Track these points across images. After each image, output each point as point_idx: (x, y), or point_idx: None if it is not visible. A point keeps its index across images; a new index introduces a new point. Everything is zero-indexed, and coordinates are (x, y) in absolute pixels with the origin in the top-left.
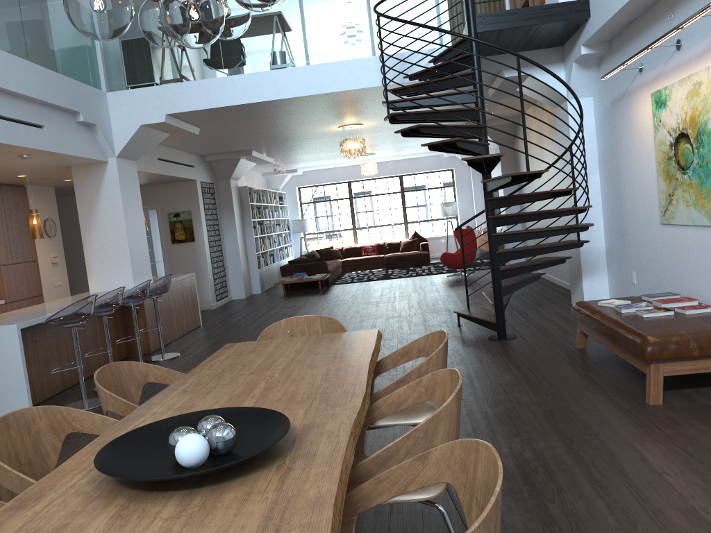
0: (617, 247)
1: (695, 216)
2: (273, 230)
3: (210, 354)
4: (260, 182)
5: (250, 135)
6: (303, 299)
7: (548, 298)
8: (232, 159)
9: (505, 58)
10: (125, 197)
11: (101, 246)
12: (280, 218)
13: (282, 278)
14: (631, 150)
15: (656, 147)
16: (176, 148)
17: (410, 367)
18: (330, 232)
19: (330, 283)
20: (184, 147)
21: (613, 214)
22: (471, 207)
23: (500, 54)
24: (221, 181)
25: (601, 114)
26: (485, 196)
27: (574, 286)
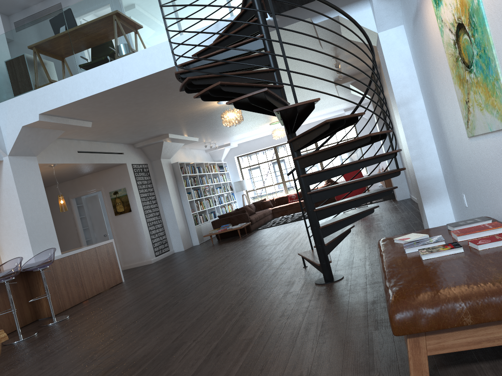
0: (448, 169)
1: (490, 120)
2: (213, 192)
3: (86, 316)
4: (203, 157)
5: (147, 121)
6: (220, 247)
7: (407, 226)
8: (157, 143)
9: (311, 6)
10: (21, 187)
11: (7, 230)
12: (221, 182)
13: (212, 231)
14: (434, 65)
15: (446, 52)
16: (99, 141)
17: (212, 327)
18: (266, 187)
19: (254, 229)
20: (105, 139)
21: (439, 136)
22: (374, 151)
23: (306, 3)
24: (154, 161)
25: (411, 39)
26: (288, 139)
27: (422, 214)
